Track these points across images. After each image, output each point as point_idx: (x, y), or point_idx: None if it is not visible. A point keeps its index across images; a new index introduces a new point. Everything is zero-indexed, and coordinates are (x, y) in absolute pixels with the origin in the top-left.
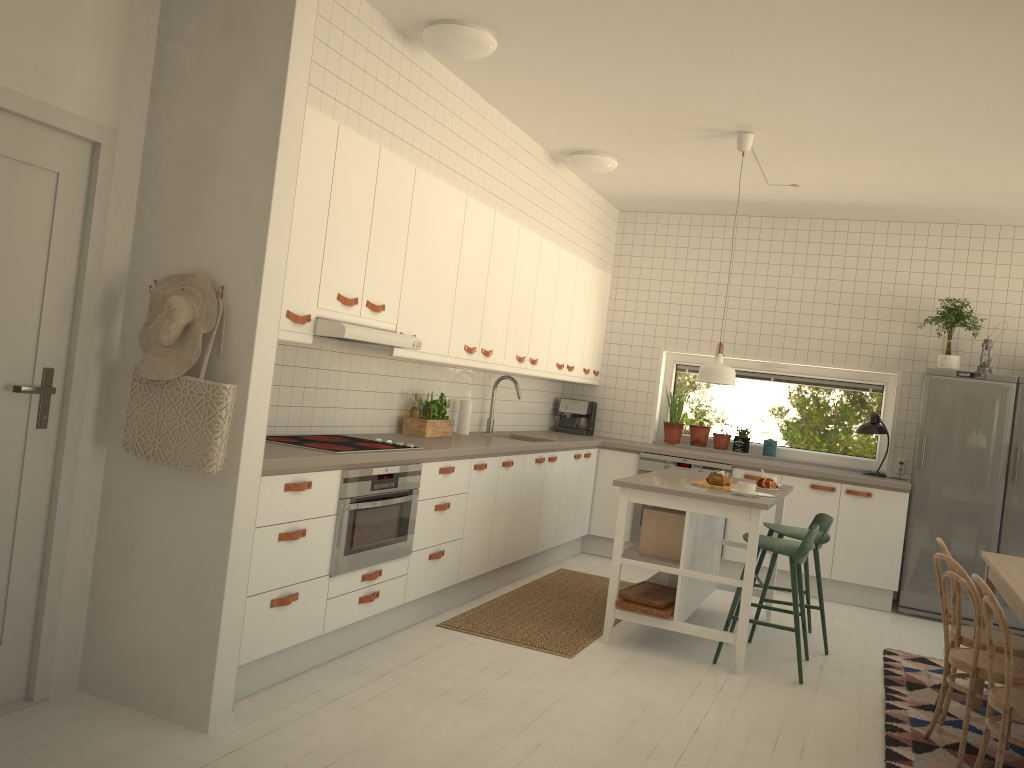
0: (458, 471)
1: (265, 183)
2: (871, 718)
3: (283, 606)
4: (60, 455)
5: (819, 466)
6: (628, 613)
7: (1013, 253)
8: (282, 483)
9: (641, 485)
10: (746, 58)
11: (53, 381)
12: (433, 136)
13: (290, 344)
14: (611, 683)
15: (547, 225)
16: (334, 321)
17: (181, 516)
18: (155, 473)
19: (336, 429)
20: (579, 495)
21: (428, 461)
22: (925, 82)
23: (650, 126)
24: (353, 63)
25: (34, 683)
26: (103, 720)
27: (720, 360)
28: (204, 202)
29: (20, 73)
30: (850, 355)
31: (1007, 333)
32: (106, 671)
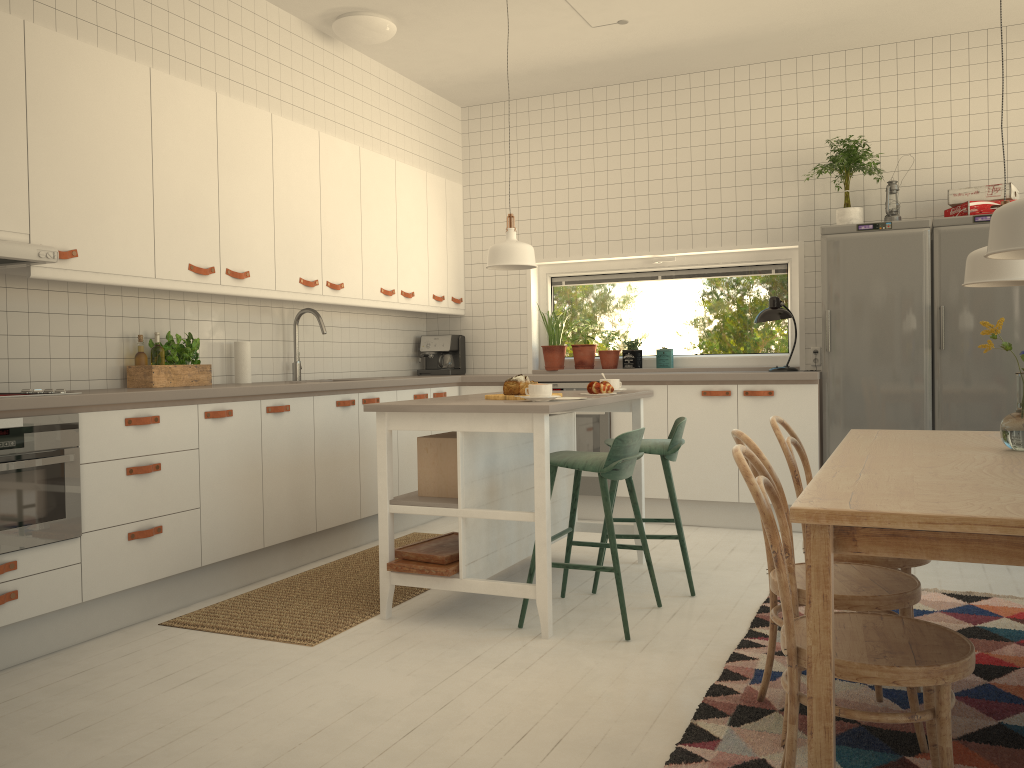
0: (170, 421)
1: None
2: (701, 678)
3: None
4: None
5: (722, 371)
6: (406, 576)
7: (916, 74)
8: None
9: (396, 405)
10: None
11: None
12: None
13: None
14: (340, 675)
15: (328, 117)
16: None
17: None
18: None
19: None
20: None
21: (98, 410)
22: None
23: None
24: None
25: None
26: None
27: (512, 236)
28: None
29: None
30: (741, 232)
31: (921, 173)
32: None
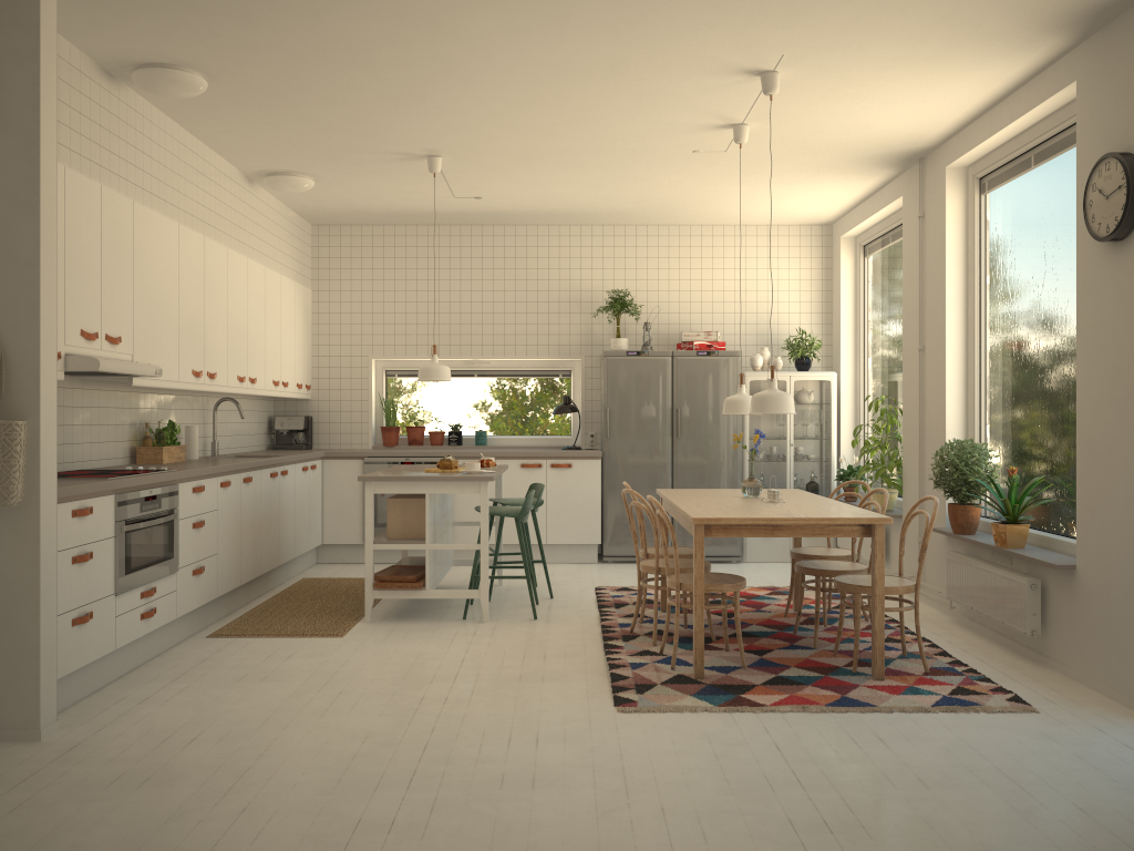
0: (208, 489)
1: (30, 233)
2: (591, 630)
3: (82, 625)
4: None
5: (526, 448)
6: (385, 591)
7: (659, 248)
8: (70, 510)
9: (384, 477)
10: (435, 100)
11: None
12: (144, 169)
13: None
14: (384, 646)
15: (250, 245)
16: (86, 356)
17: None
18: None
19: (76, 465)
20: (311, 506)
21: (182, 482)
22: (576, 120)
23: (348, 151)
24: (70, 106)
25: None
26: None
27: (436, 360)
28: None
29: None
30: (541, 346)
31: (661, 315)
32: None
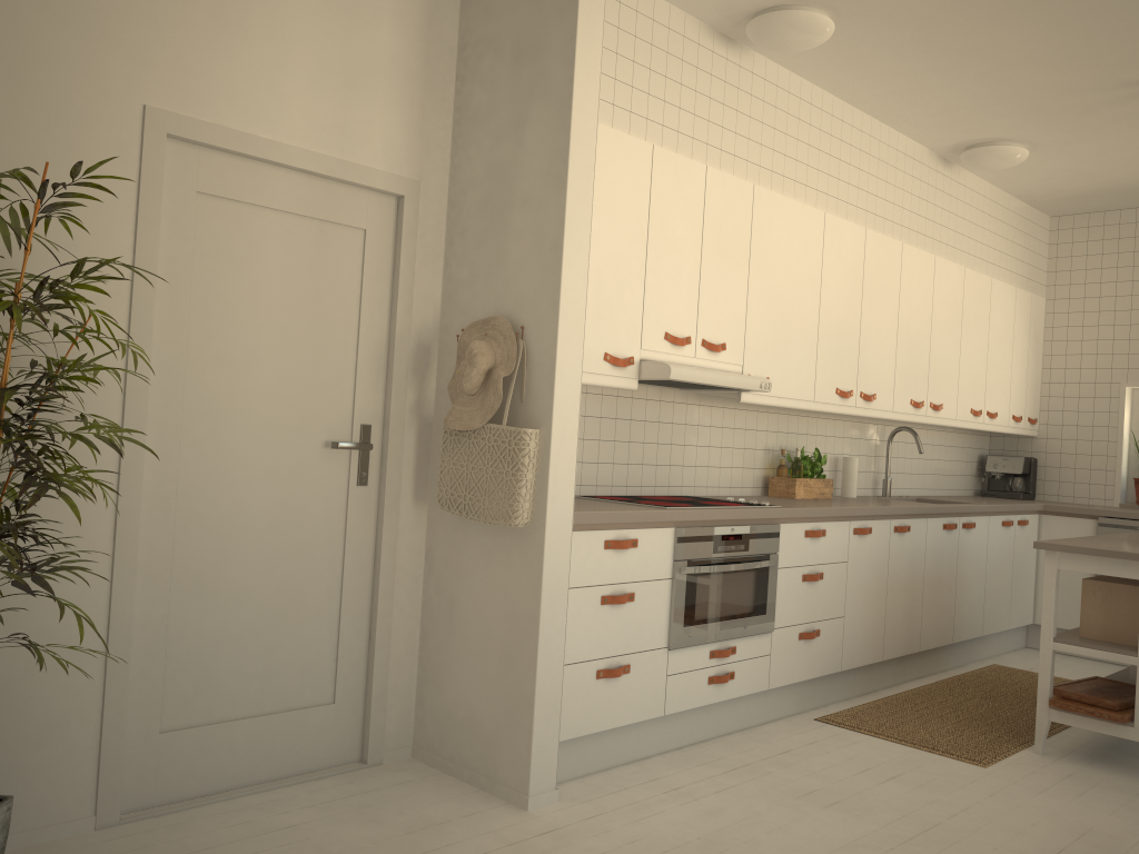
0: (831, 535)
1: (557, 210)
2: None
3: (612, 678)
4: (381, 512)
5: None
6: (1068, 715)
7: None
8: (601, 540)
9: (1073, 547)
10: None
11: (371, 438)
12: (774, 148)
13: (623, 395)
14: (1037, 801)
15: (942, 241)
16: (658, 362)
17: (494, 574)
18: (470, 529)
19: (685, 490)
20: (1014, 573)
21: (789, 522)
22: None
23: (1060, 93)
24: (666, 76)
25: (367, 745)
26: (428, 788)
27: None
28: (502, 241)
29: (322, 135)
30: None
31: None
32: (435, 738)
